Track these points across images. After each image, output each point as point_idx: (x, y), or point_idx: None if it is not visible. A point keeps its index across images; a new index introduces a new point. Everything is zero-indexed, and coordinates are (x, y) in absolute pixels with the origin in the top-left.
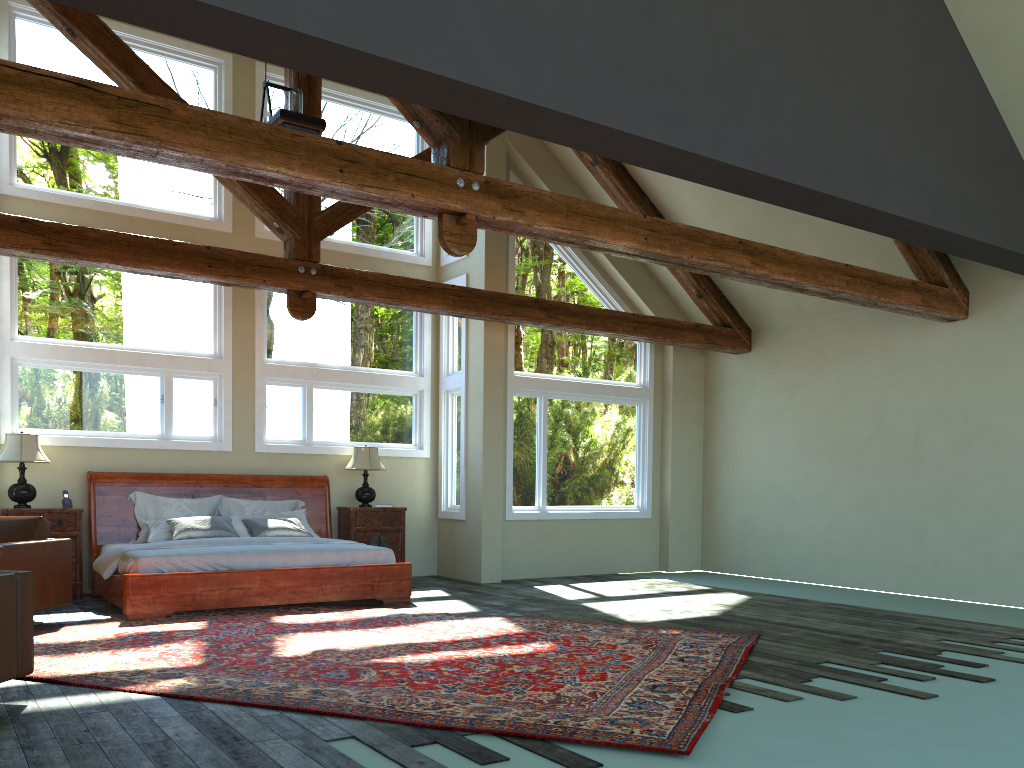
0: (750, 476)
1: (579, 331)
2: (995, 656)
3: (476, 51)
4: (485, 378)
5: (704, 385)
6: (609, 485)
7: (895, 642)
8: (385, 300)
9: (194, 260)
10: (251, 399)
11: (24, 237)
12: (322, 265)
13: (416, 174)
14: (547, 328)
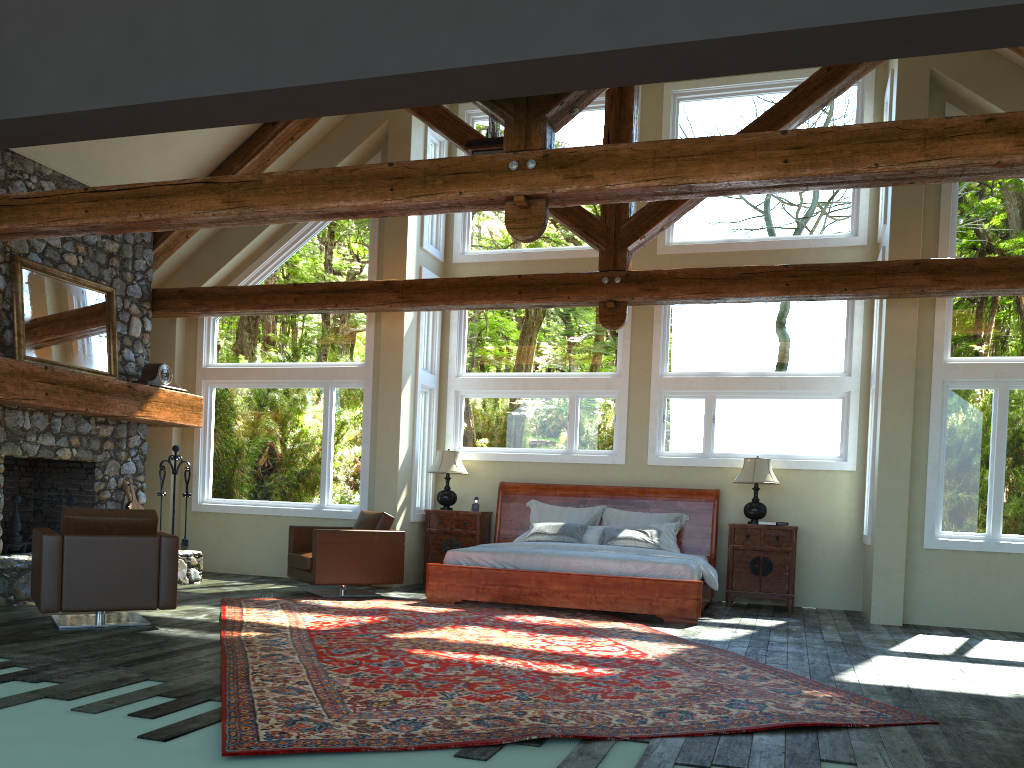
0: None
1: (1005, 292)
2: None
3: (360, 45)
4: (885, 370)
5: None
6: None
7: None
8: (697, 296)
9: (507, 290)
10: (646, 413)
11: (386, 295)
12: (627, 272)
13: (465, 171)
14: (950, 296)
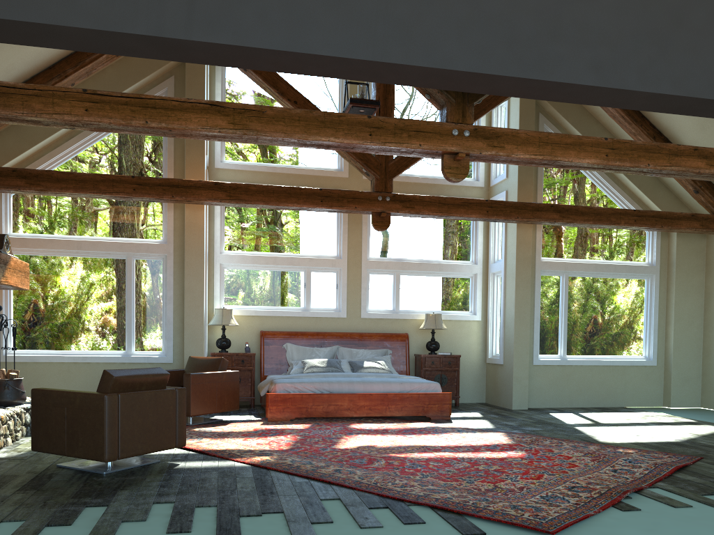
0: None
1: (588, 226)
2: None
3: (441, 45)
4: (517, 263)
5: (705, 261)
6: (620, 340)
7: None
8: (437, 214)
9: (312, 198)
10: (359, 283)
11: (216, 193)
12: (393, 194)
13: (422, 130)
14: (562, 225)
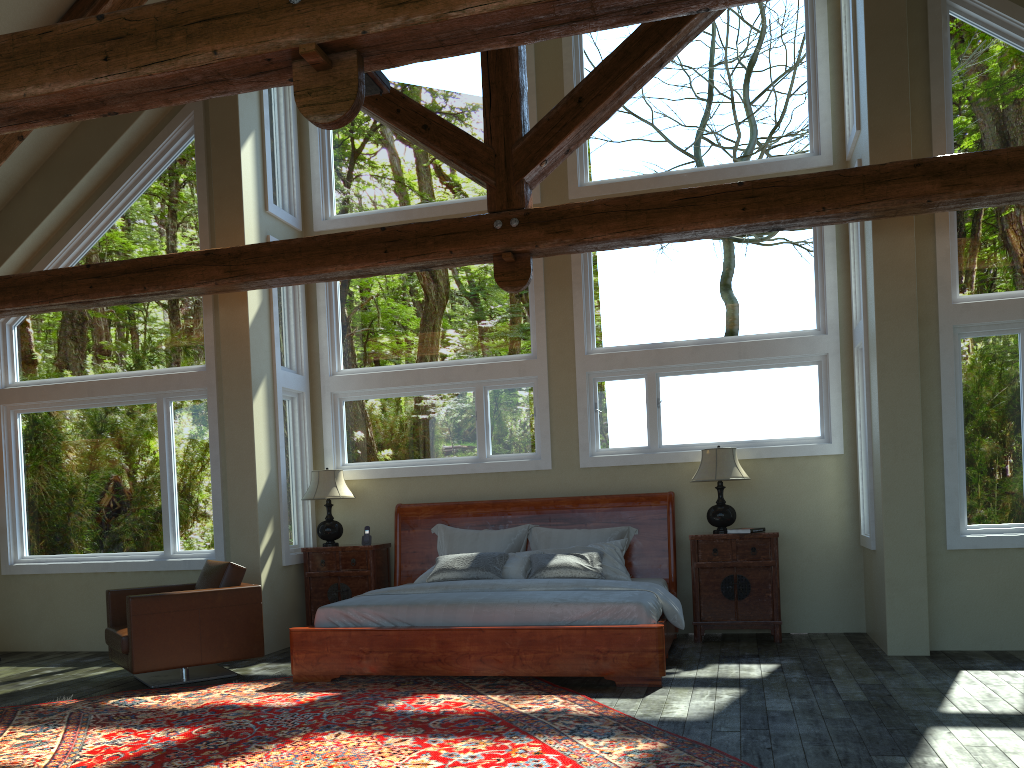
0: None
1: None
2: None
3: None
4: (878, 319)
5: None
6: None
7: None
8: (623, 235)
9: (368, 249)
10: (573, 402)
11: (209, 270)
12: (526, 210)
13: (219, 14)
14: (965, 207)
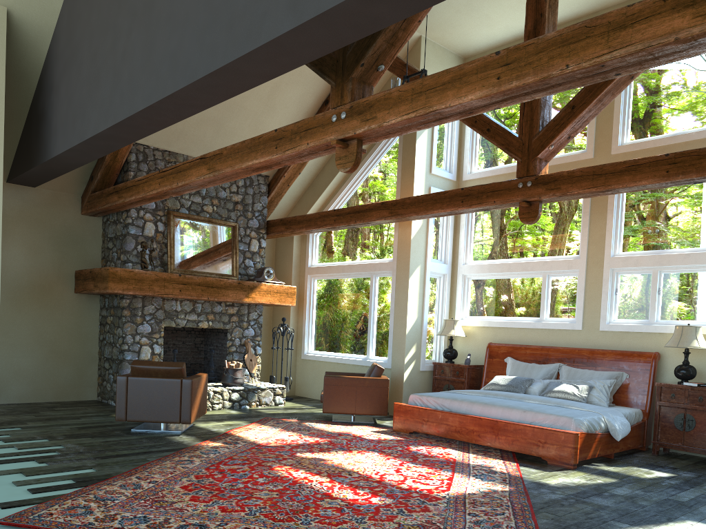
0: None
1: None
2: None
3: (191, 60)
4: None
5: None
6: None
7: None
8: (589, 190)
9: (453, 200)
10: (600, 287)
11: (382, 212)
12: (536, 176)
13: (310, 127)
14: None
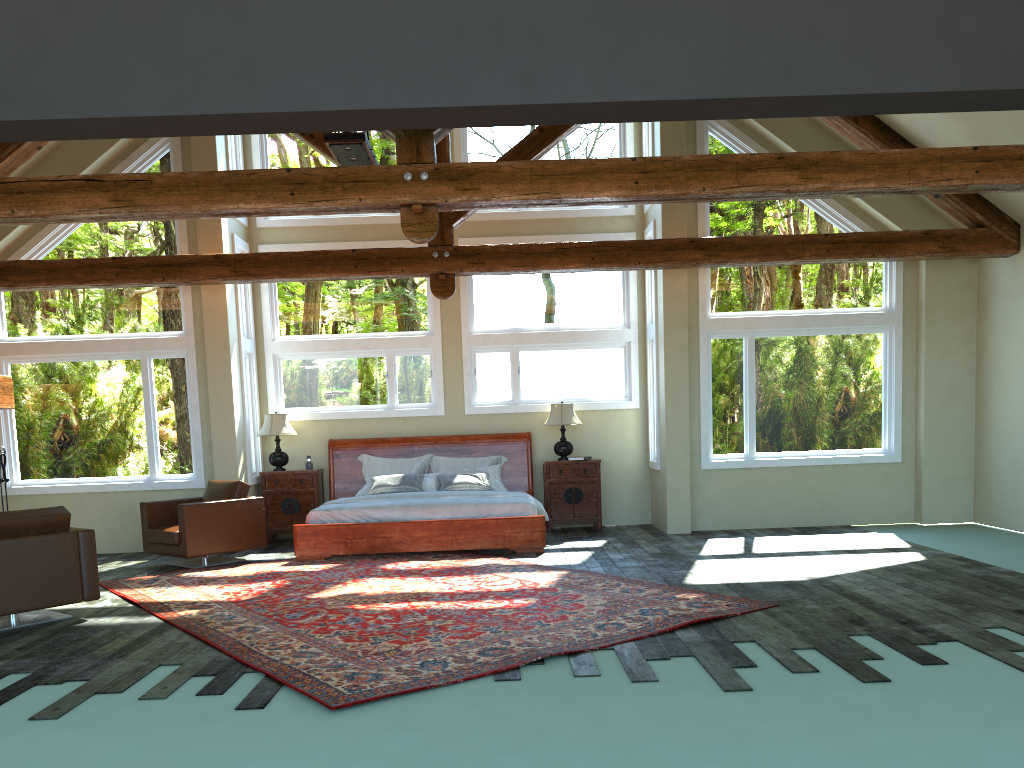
0: (1018, 409)
1: (756, 264)
2: (997, 653)
3: (298, 80)
4: (665, 326)
5: (977, 299)
6: (843, 427)
7: (919, 626)
8: (518, 269)
9: (342, 263)
10: (460, 368)
11: (218, 269)
12: (454, 247)
13: (362, 179)
14: (716, 267)
